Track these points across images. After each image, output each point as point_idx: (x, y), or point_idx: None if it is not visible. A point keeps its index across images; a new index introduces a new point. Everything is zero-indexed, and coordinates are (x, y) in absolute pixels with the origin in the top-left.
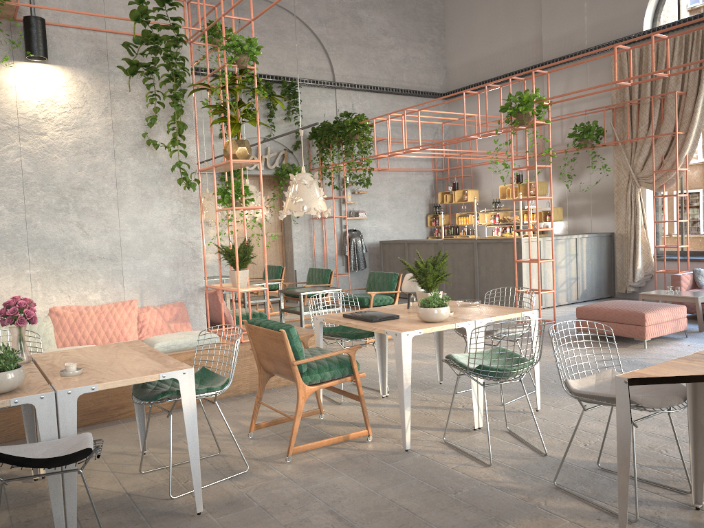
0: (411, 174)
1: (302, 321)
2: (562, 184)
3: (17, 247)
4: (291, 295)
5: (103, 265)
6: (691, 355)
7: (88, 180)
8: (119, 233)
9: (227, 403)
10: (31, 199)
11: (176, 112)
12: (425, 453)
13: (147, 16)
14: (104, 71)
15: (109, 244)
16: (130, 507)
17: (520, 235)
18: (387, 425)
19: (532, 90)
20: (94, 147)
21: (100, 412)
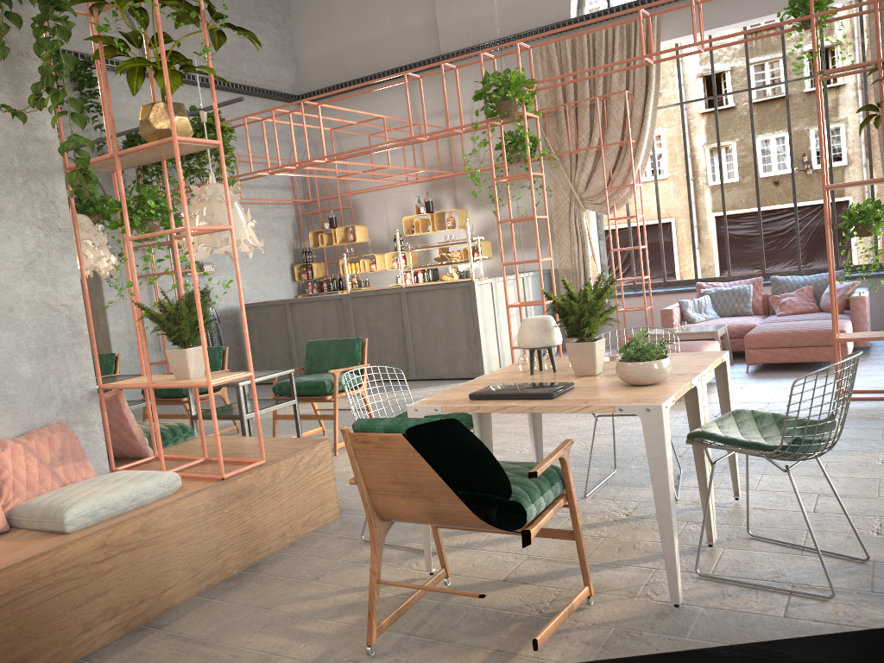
0: (267, 207)
1: (245, 430)
2: (488, 211)
3: None
4: (162, 395)
5: None
6: None
7: None
8: None
9: (225, 597)
10: None
11: (42, 40)
12: (705, 602)
13: None
14: None
15: None
16: None
17: (471, 276)
18: (568, 570)
19: (518, 69)
20: None
21: None
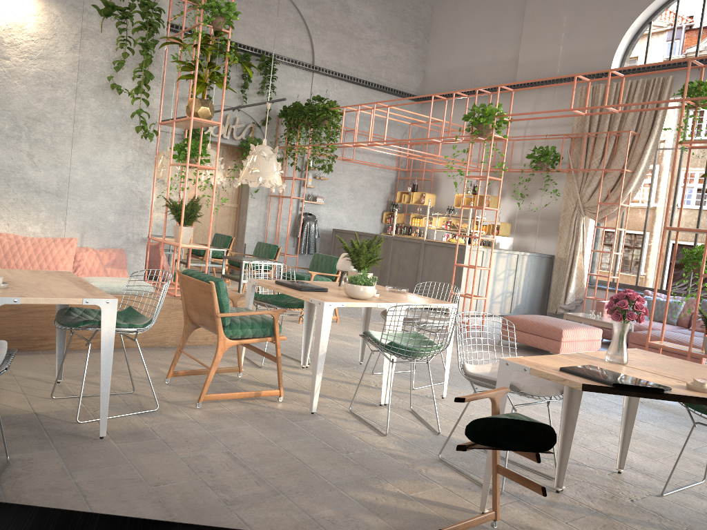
0: (374, 169)
1: (240, 288)
2: (514, 202)
3: None
4: (236, 265)
5: (48, 199)
6: (573, 353)
7: (45, 112)
8: (69, 170)
9: (151, 351)
10: None
11: (145, 61)
12: (329, 418)
13: None
14: (79, 7)
15: (57, 179)
16: (36, 425)
17: (465, 242)
18: (300, 390)
19: (495, 104)
20: (57, 81)
21: (21, 341)
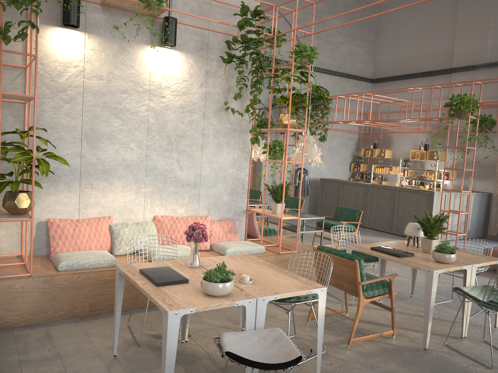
0: (344, 133)
1: (298, 237)
2: (458, 155)
3: (139, 172)
4: None
5: (188, 190)
6: None
7: (186, 131)
8: (200, 168)
9: None
10: (151, 141)
11: (252, 91)
12: (438, 352)
13: (247, 25)
14: (205, 56)
15: (193, 175)
16: (263, 372)
17: (433, 189)
18: (395, 326)
19: (470, 95)
20: (192, 108)
21: None
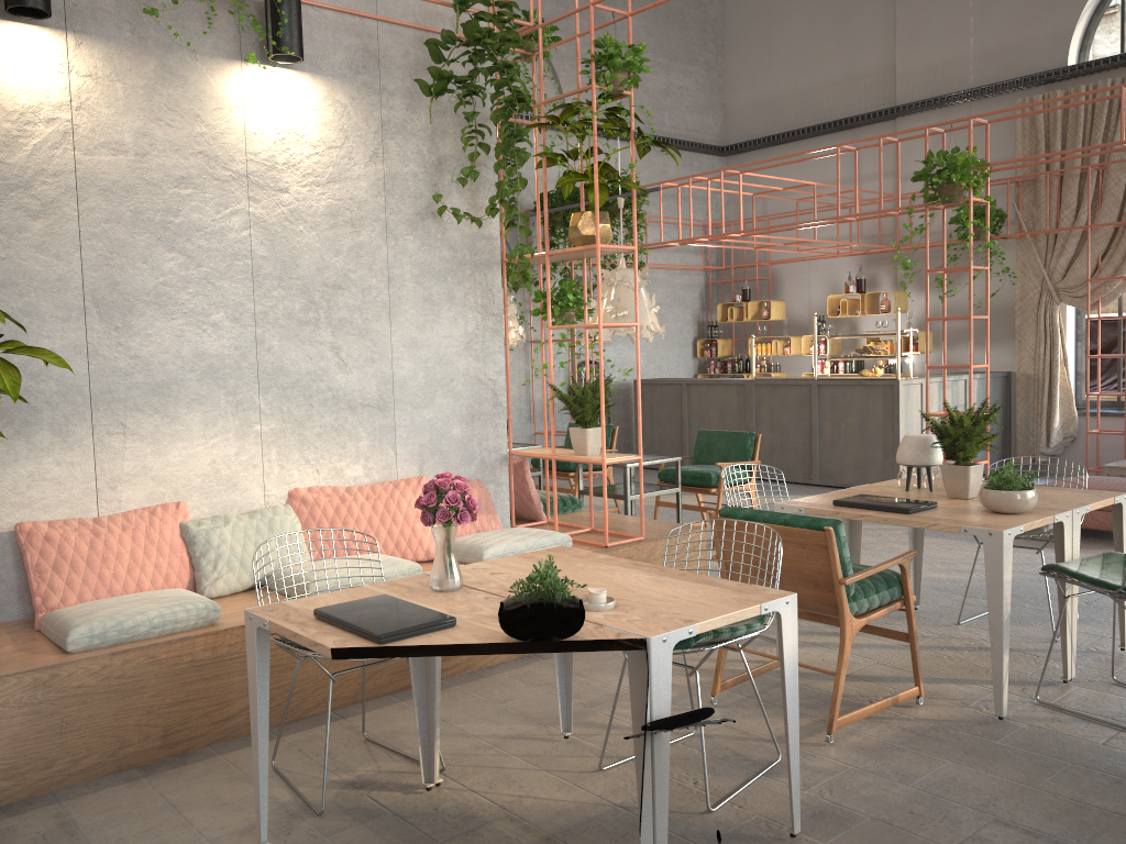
0: (673, 273)
1: (627, 510)
2: (933, 296)
3: (242, 385)
4: (550, 467)
5: (367, 418)
6: None
7: (347, 272)
8: (391, 363)
9: None
10: (265, 303)
11: (501, 162)
12: (1031, 721)
13: None
14: (374, 86)
15: (376, 382)
16: None
17: (896, 374)
18: (911, 677)
19: (968, 149)
20: (357, 216)
21: None
